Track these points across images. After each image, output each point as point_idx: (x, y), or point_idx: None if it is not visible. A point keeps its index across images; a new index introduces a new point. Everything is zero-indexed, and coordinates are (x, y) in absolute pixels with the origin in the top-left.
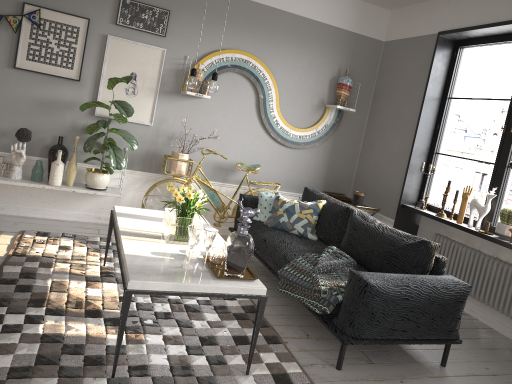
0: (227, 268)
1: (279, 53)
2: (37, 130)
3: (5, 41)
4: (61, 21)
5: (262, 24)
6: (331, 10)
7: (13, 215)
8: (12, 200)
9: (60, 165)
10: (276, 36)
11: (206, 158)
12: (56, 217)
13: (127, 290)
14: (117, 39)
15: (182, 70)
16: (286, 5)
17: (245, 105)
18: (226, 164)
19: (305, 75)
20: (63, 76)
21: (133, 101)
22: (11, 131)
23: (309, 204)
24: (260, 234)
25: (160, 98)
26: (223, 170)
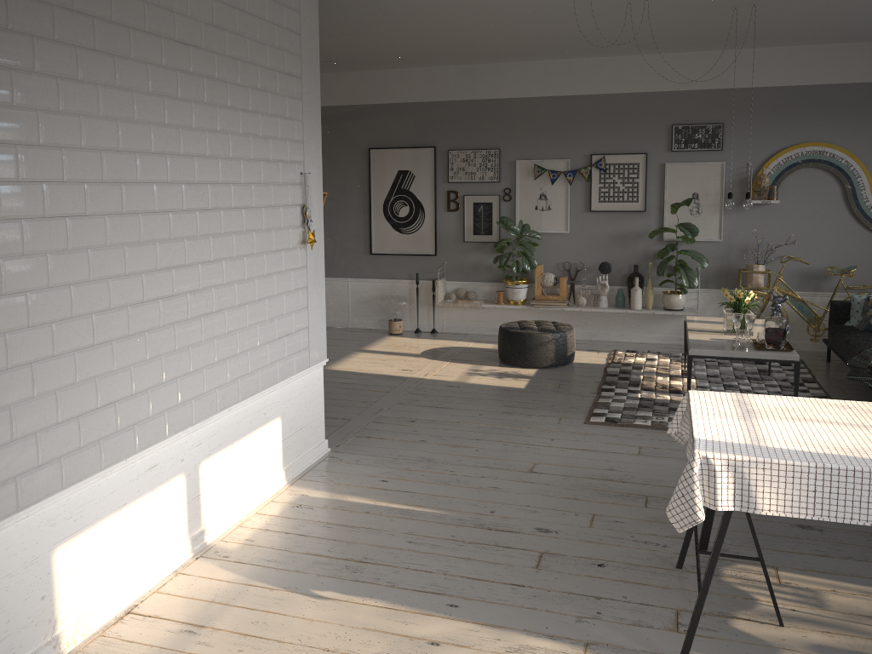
0: (766, 343)
1: (864, 132)
2: (614, 262)
3: (580, 190)
4: (623, 162)
5: (835, 106)
6: None
7: (604, 341)
8: (601, 327)
9: (638, 291)
10: (857, 114)
11: (789, 267)
12: (640, 341)
13: (688, 355)
14: (674, 164)
15: (746, 178)
16: (864, 76)
17: (828, 200)
18: (815, 270)
19: None
20: (630, 210)
21: (698, 220)
22: (594, 266)
23: None
24: (846, 337)
25: (726, 212)
26: (813, 278)
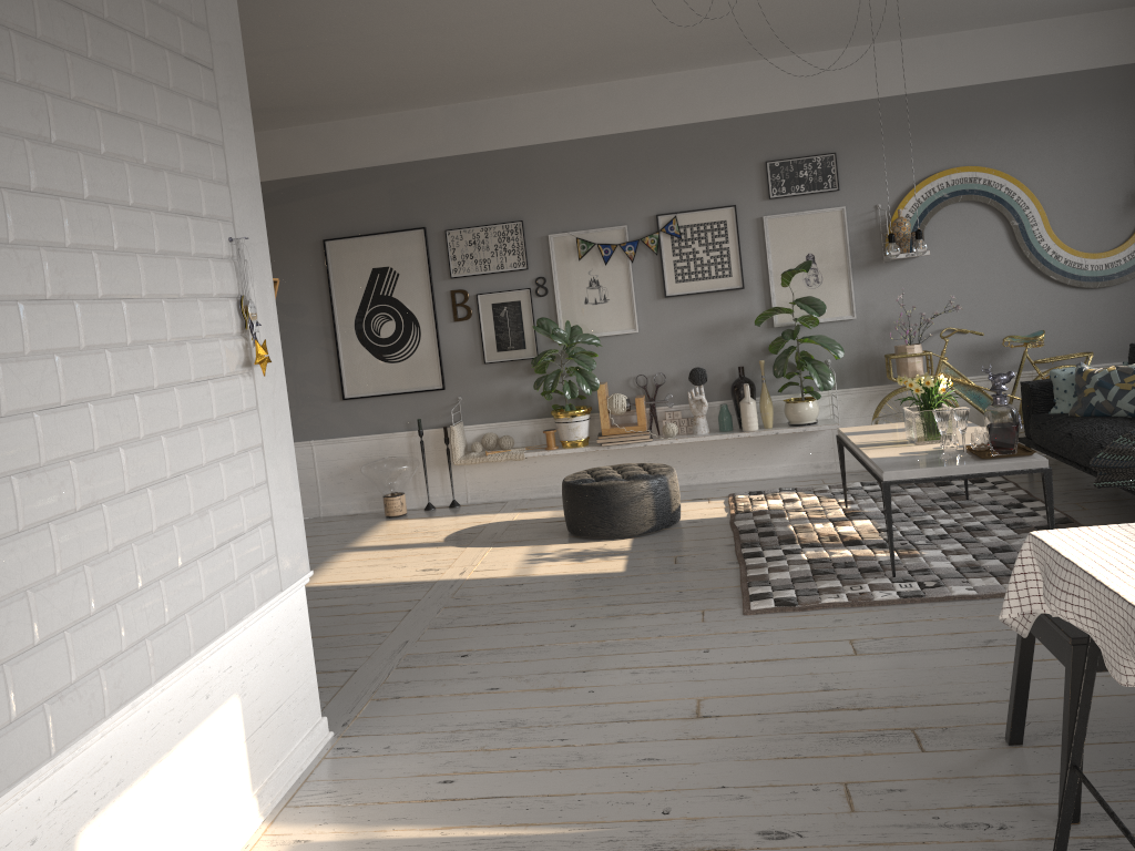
0: (992, 448)
1: (1024, 146)
2: (709, 367)
3: (647, 269)
4: (703, 221)
5: (981, 114)
6: (1098, 43)
7: (709, 483)
8: (702, 464)
9: (751, 403)
10: (1012, 123)
11: (951, 344)
12: (761, 476)
13: (883, 482)
14: (776, 217)
15: (876, 226)
16: (1013, 71)
17: (990, 245)
18: (986, 344)
19: (1084, 164)
20: (722, 289)
21: (819, 293)
22: (680, 376)
23: (1134, 366)
24: (1063, 428)
25: (855, 277)
26: (985, 355)
